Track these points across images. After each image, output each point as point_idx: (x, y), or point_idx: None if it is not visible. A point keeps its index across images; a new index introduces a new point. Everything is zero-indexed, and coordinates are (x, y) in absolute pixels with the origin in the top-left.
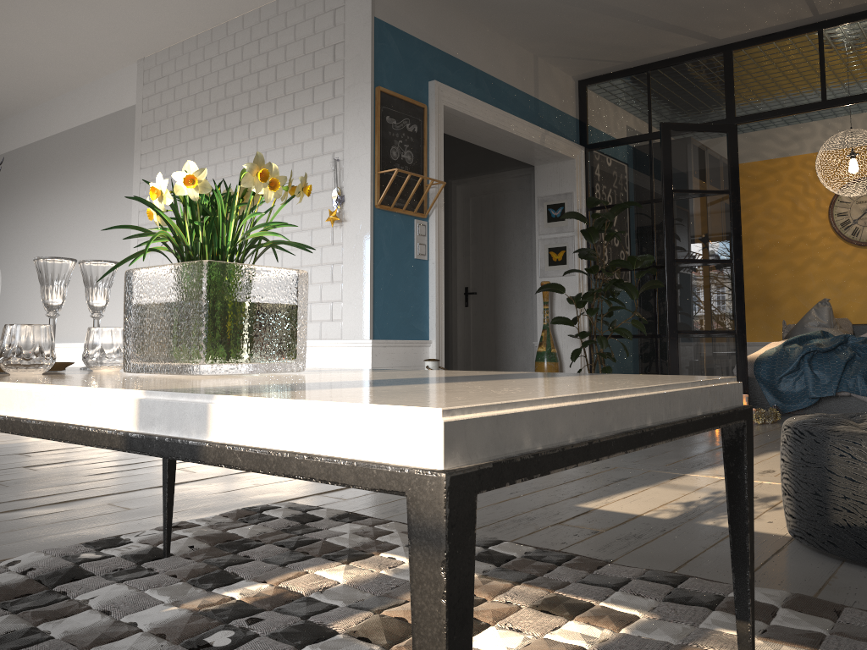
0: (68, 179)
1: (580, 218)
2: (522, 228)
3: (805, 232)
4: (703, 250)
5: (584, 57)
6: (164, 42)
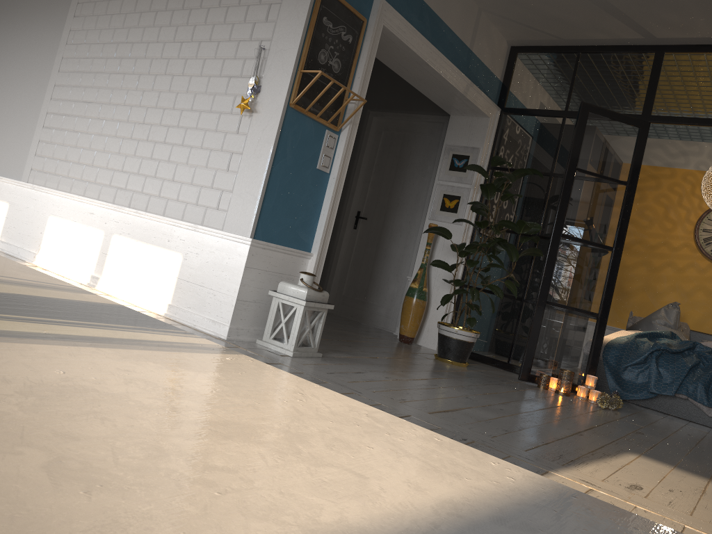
0: (7, 12)
1: (482, 173)
2: (424, 171)
3: (670, 238)
4: (589, 232)
5: (525, 22)
6: None
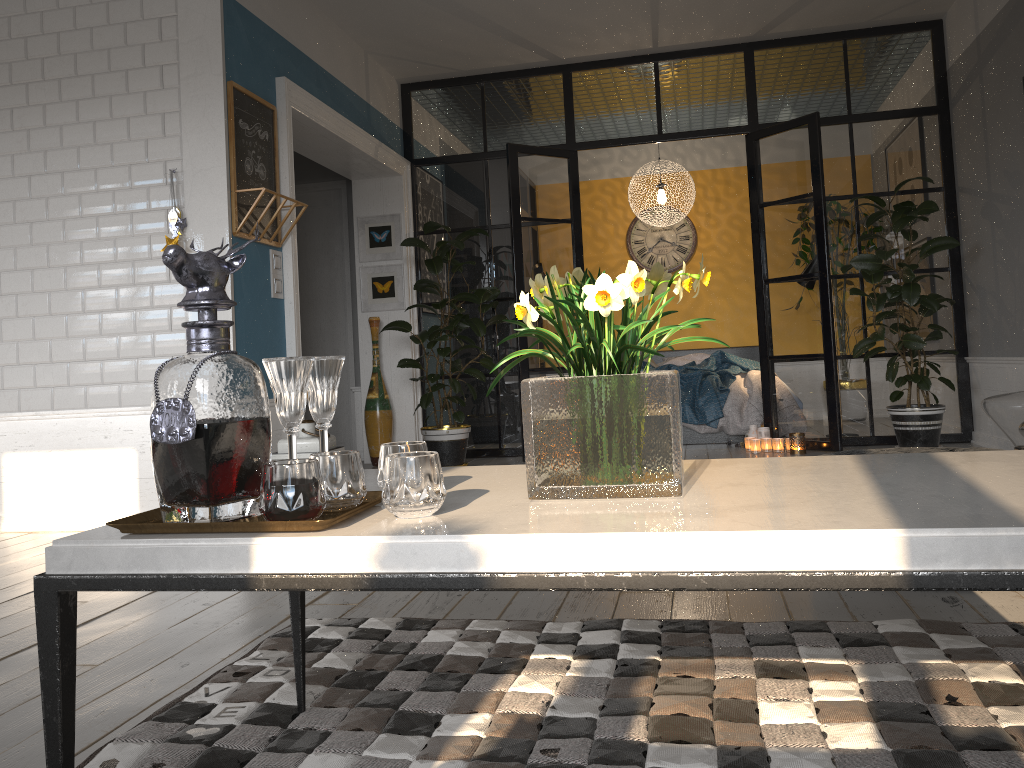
0: None
1: (423, 246)
2: (330, 253)
3: (605, 259)
4: None
5: (419, 60)
6: None
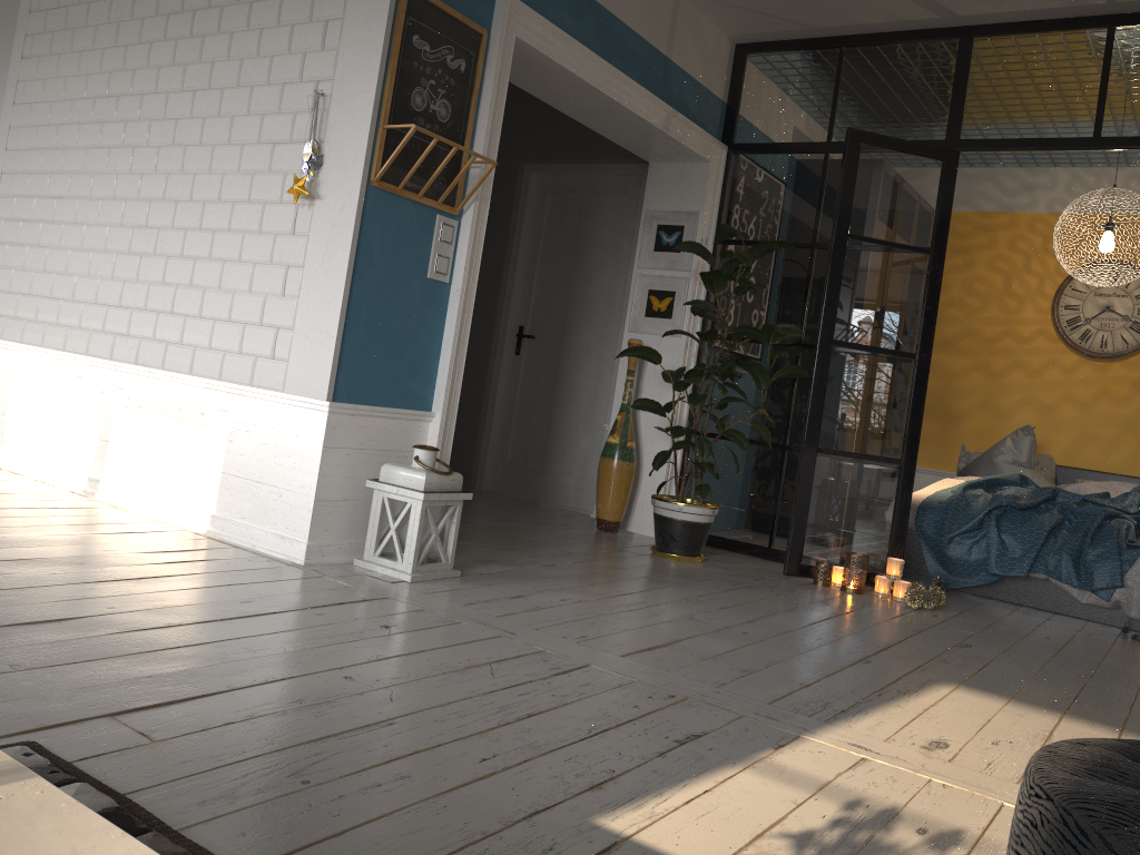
0: None
1: (703, 254)
2: (617, 253)
3: (1015, 324)
4: (876, 333)
5: (751, 7)
6: None
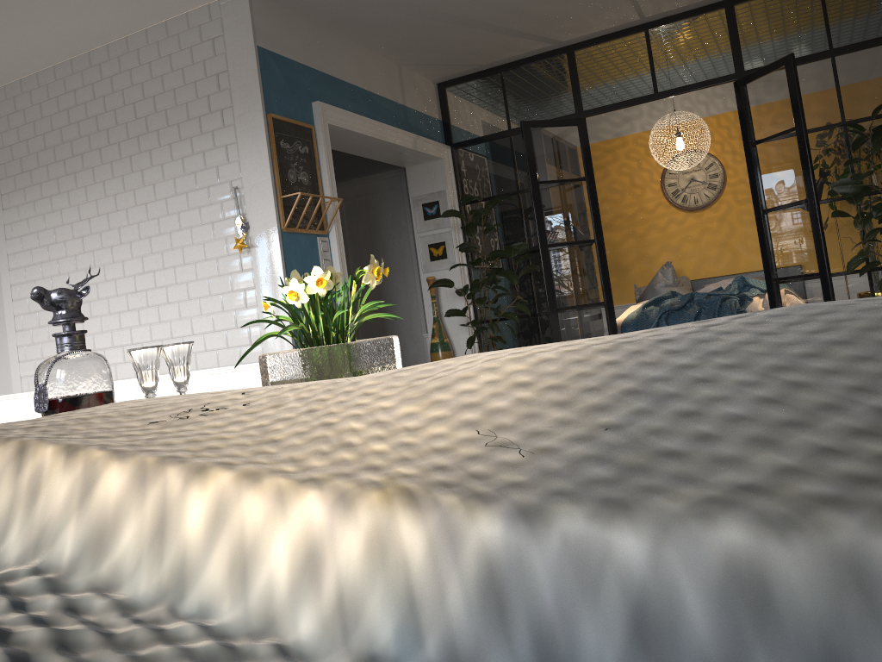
0: None
1: (459, 216)
2: (398, 227)
3: (643, 203)
4: (570, 234)
5: (443, 63)
6: (15, 75)
